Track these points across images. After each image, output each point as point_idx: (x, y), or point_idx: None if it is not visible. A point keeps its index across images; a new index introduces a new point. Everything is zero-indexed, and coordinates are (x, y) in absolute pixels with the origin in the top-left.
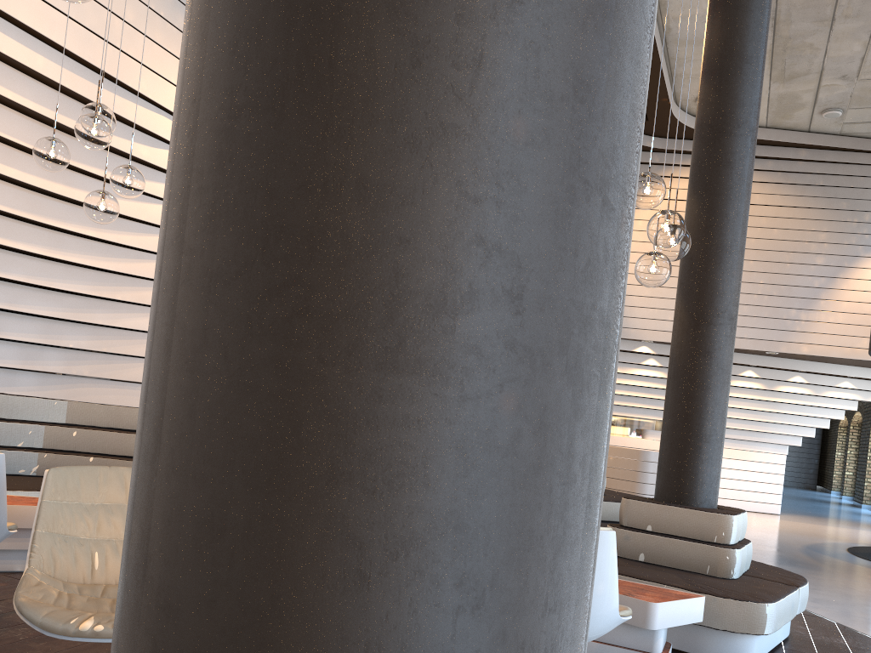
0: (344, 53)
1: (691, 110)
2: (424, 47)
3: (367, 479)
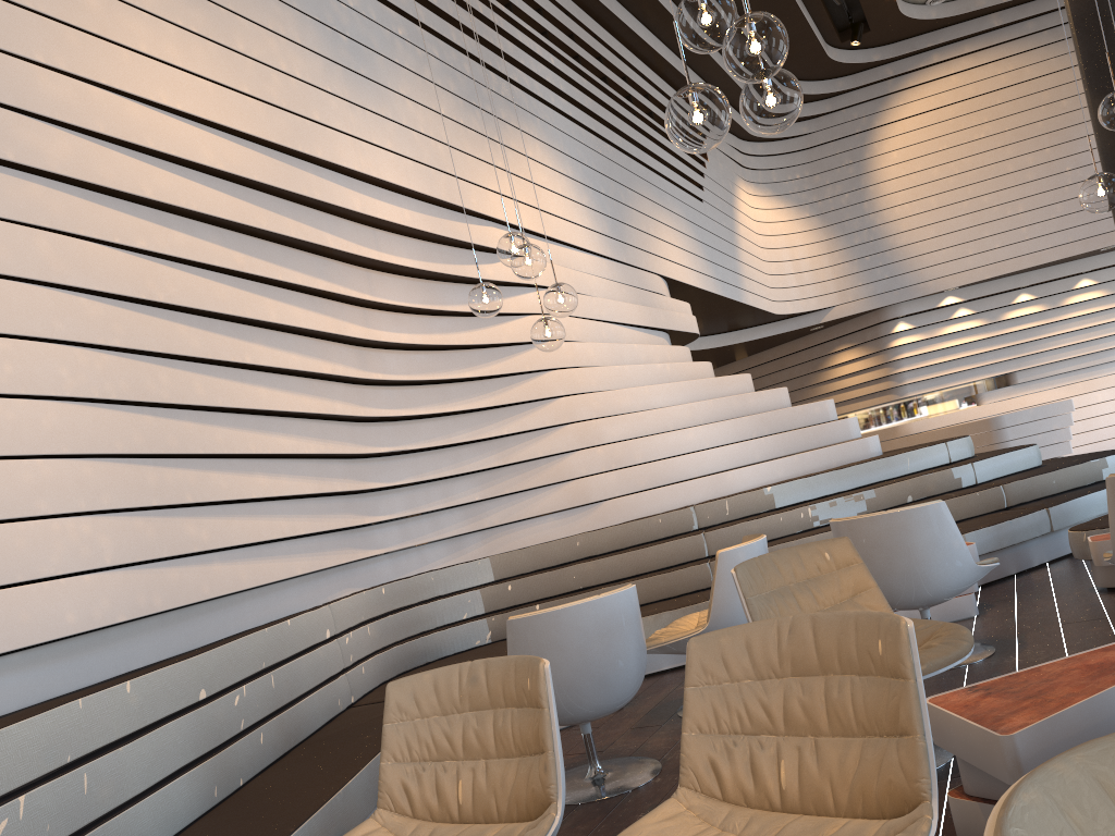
0: None
1: None
2: None
3: None
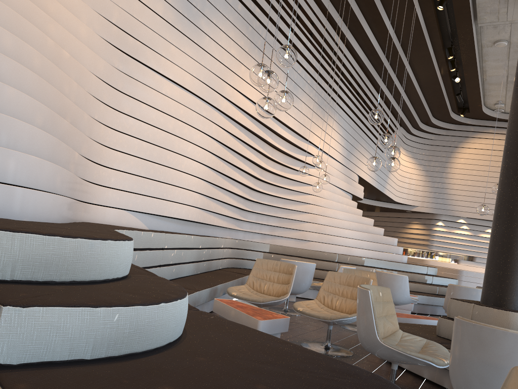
0: None
1: (491, 108)
2: None
3: None
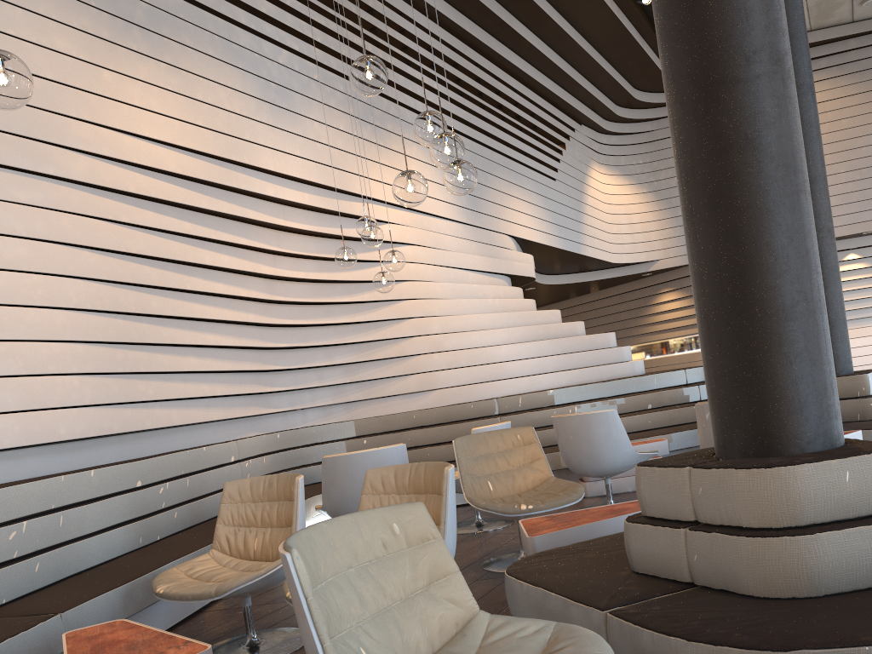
0: (760, 262)
1: None
2: (776, 256)
3: (786, 343)
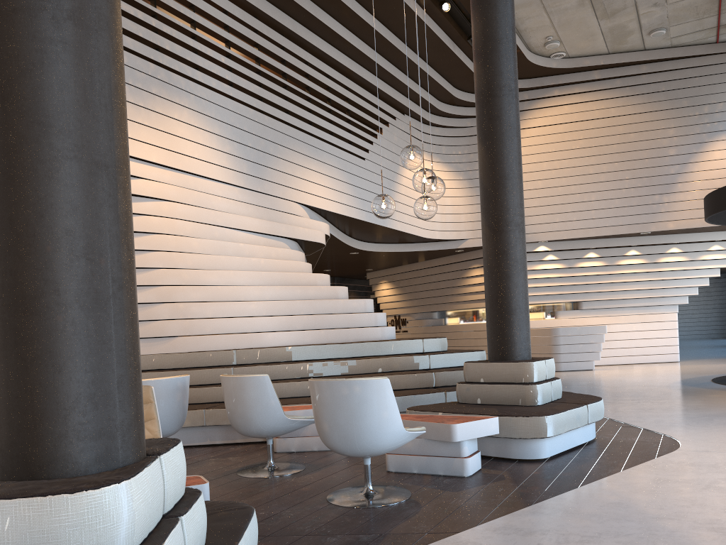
0: (2, 239)
1: (544, 53)
2: (19, 234)
3: (24, 343)
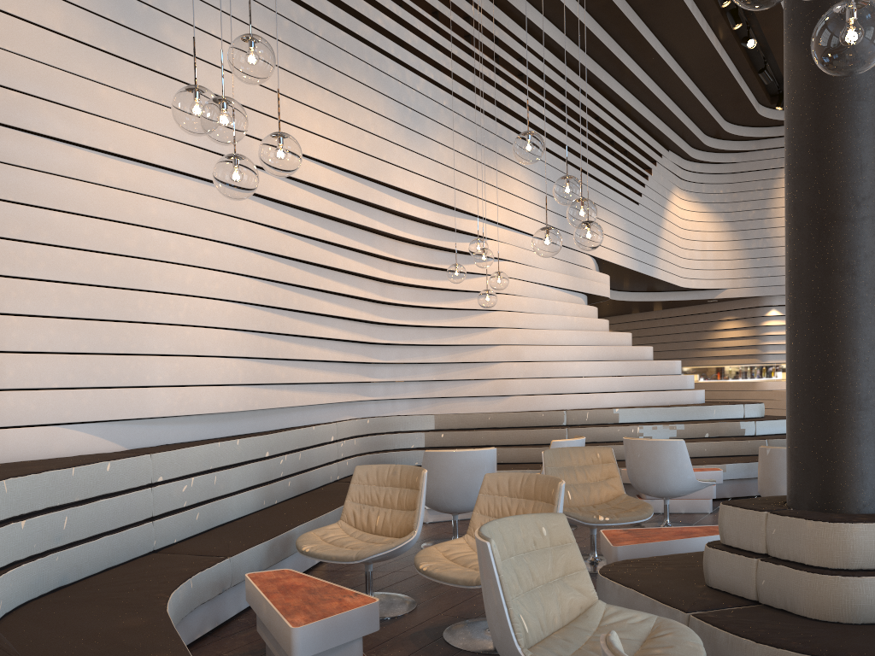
0: (845, 361)
1: None
2: (858, 359)
3: (857, 427)
